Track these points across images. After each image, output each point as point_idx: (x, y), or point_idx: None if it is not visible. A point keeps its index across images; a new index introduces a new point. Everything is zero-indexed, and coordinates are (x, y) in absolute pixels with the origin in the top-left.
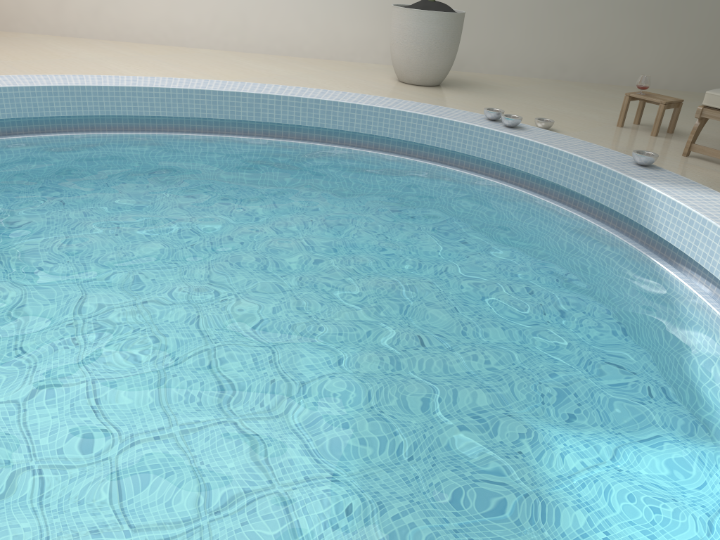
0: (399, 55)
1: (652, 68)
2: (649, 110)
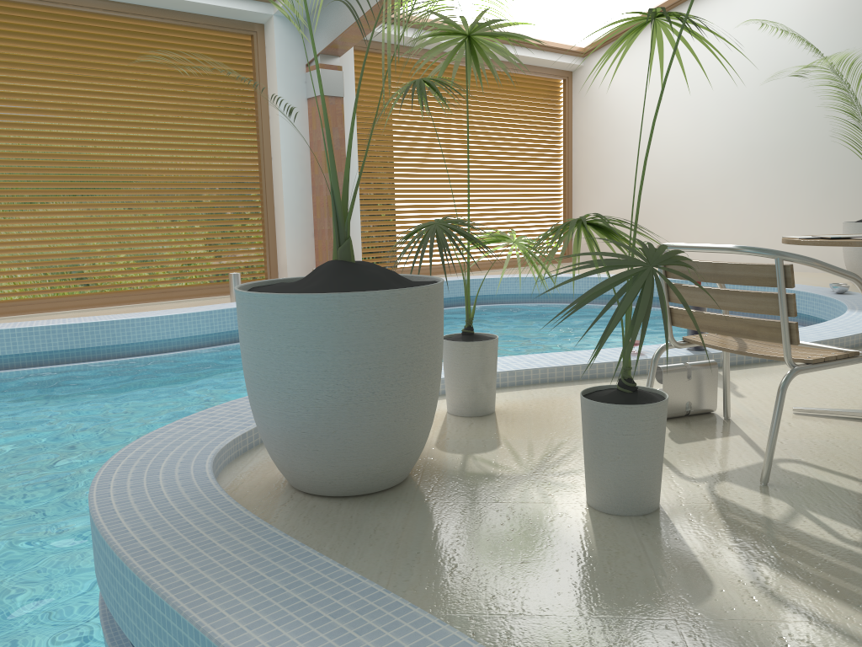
0: (845, 260)
1: None
2: None
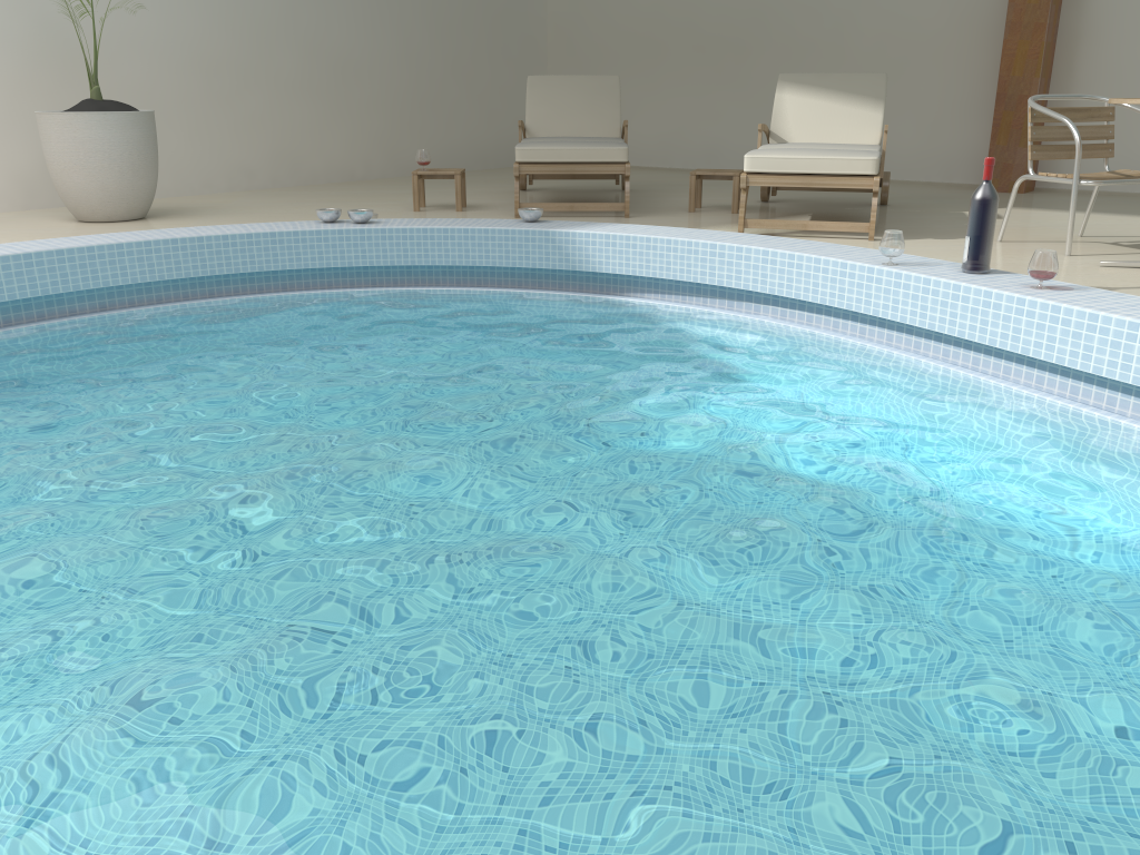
0: (85, 183)
1: (343, 157)
2: (400, 196)
